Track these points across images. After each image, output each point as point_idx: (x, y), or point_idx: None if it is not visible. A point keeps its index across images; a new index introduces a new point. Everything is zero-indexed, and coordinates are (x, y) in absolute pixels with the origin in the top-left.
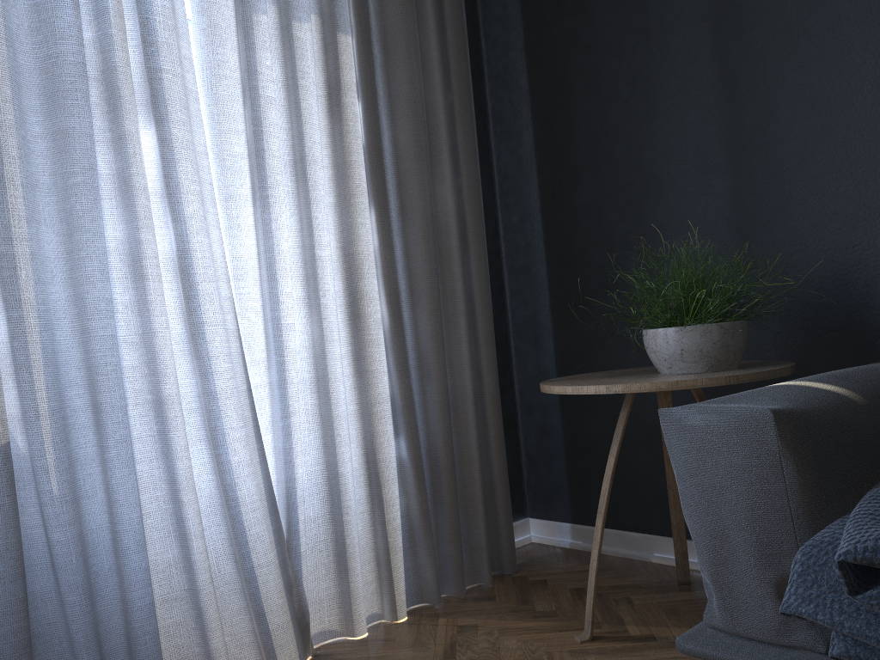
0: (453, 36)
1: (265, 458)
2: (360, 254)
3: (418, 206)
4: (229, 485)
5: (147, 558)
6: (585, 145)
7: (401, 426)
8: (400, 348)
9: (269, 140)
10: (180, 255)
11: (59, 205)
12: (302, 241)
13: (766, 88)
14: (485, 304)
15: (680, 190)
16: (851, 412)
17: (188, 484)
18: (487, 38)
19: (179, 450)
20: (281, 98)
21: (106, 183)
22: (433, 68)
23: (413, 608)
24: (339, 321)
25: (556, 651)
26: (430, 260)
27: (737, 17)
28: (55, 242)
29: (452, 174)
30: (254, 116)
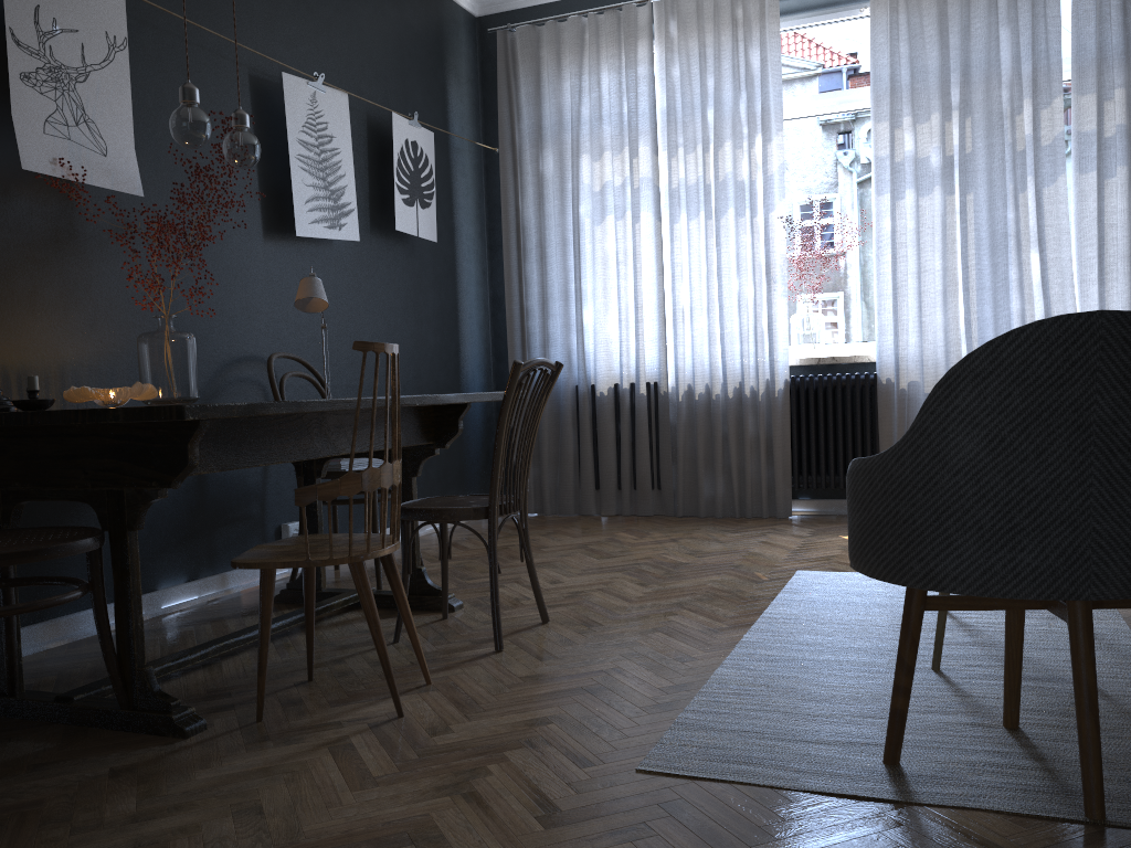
0: None
1: None
2: None
3: None
4: None
5: None
6: None
7: None
8: None
9: (1107, 248)
10: (1045, 314)
11: (992, 295)
12: (1130, 300)
13: None
14: None
15: None
16: None
17: None
18: None
19: None
20: (1125, 219)
21: (1014, 283)
22: None
23: None
24: None
25: None
26: None
27: None
28: (989, 311)
29: None
30: (1099, 236)
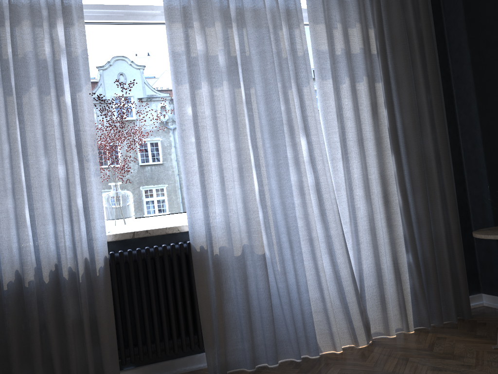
0: (430, 69)
1: (350, 260)
2: (387, 175)
3: (415, 150)
4: (336, 270)
5: (309, 295)
6: None
7: (409, 248)
8: (407, 214)
9: (347, 134)
10: (316, 184)
11: (275, 170)
12: (362, 172)
13: None
14: (450, 192)
15: None
16: None
17: (322, 269)
18: (452, 59)
19: (318, 257)
20: (352, 115)
21: (290, 160)
22: (420, 86)
23: (417, 328)
24: (379, 204)
25: (481, 351)
26: (421, 174)
27: None
28: (275, 183)
29: (431, 134)
30: (341, 125)
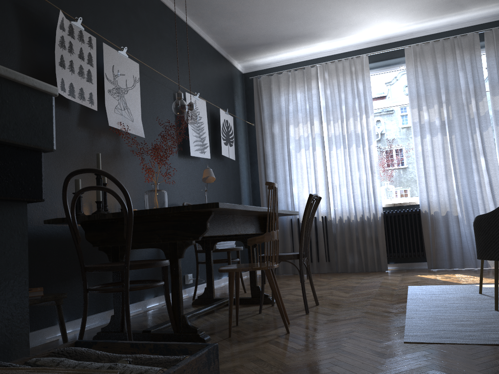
0: None
1: None
2: None
3: None
4: None
5: None
6: None
7: None
8: None
9: None
10: (489, 181)
11: (466, 175)
12: None
13: None
14: None
15: None
16: None
17: None
18: None
19: None
20: None
21: (474, 170)
22: None
23: None
24: None
25: None
26: None
27: None
28: (465, 181)
29: None
30: None
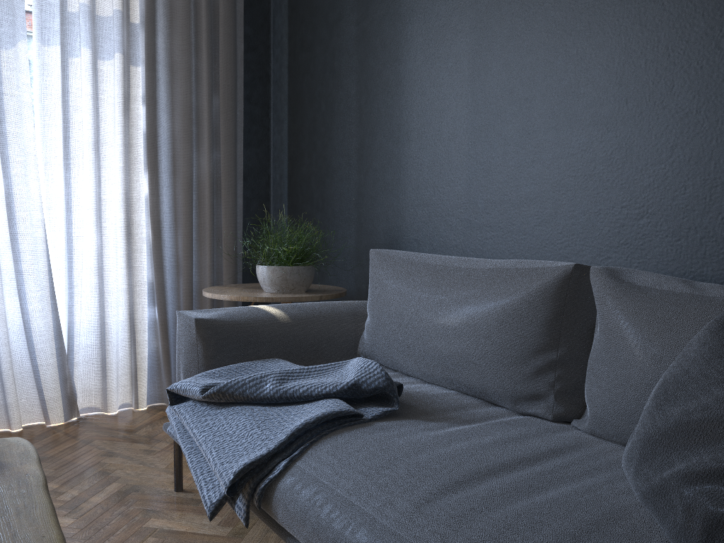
0: (223, 63)
1: (57, 309)
2: (134, 198)
3: (182, 170)
4: (26, 320)
5: None
6: (306, 137)
7: (156, 300)
8: (158, 255)
9: (73, 131)
10: (6, 196)
11: None
12: (96, 189)
13: (373, 122)
14: (228, 232)
15: (339, 176)
16: (266, 325)
17: None
18: (274, 55)
19: None
20: (90, 104)
21: None
22: (203, 84)
23: (156, 405)
24: (118, 236)
25: None
26: (186, 204)
27: (367, 73)
28: None
29: (209, 152)
30: (65, 117)
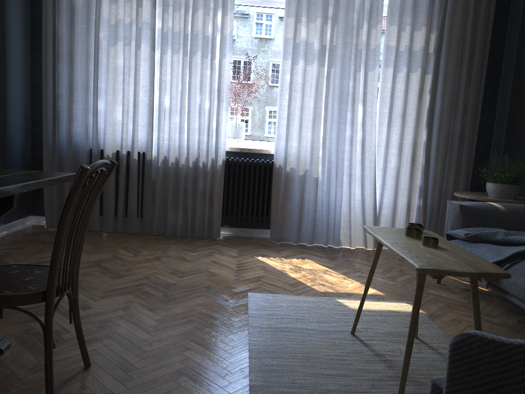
0: (475, 69)
1: (376, 194)
2: (418, 143)
3: (444, 128)
4: (363, 198)
5: (341, 209)
6: (522, 110)
7: (421, 196)
8: (426, 172)
9: (394, 109)
10: (362, 140)
11: (337, 126)
12: (400, 137)
13: None
14: (465, 163)
15: None
16: (494, 212)
17: (353, 195)
18: (505, 60)
19: (352, 187)
20: (402, 95)
21: (348, 121)
22: (462, 81)
23: None
24: (407, 161)
25: None
26: (444, 146)
27: None
28: (335, 134)
29: (461, 118)
30: (391, 102)
